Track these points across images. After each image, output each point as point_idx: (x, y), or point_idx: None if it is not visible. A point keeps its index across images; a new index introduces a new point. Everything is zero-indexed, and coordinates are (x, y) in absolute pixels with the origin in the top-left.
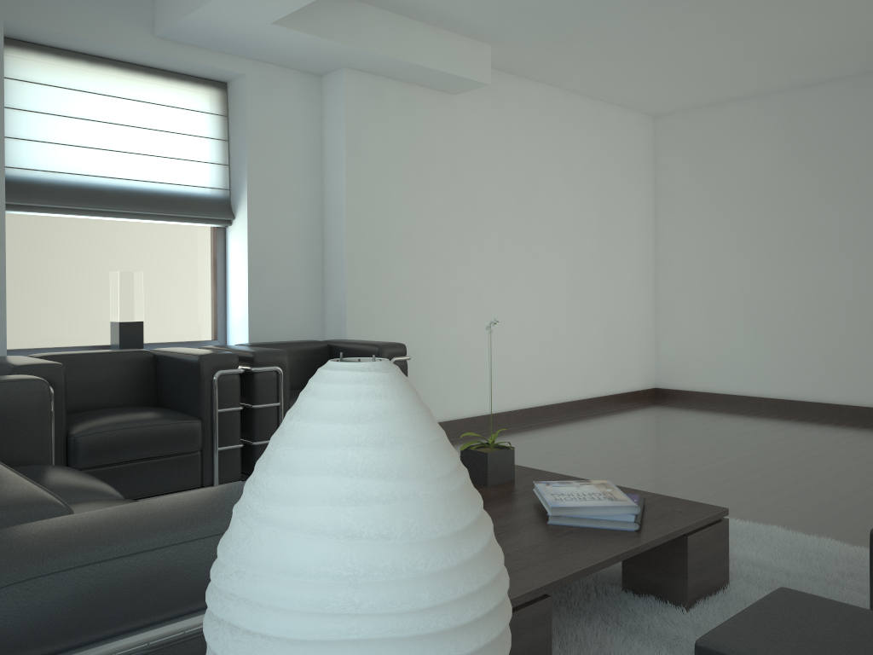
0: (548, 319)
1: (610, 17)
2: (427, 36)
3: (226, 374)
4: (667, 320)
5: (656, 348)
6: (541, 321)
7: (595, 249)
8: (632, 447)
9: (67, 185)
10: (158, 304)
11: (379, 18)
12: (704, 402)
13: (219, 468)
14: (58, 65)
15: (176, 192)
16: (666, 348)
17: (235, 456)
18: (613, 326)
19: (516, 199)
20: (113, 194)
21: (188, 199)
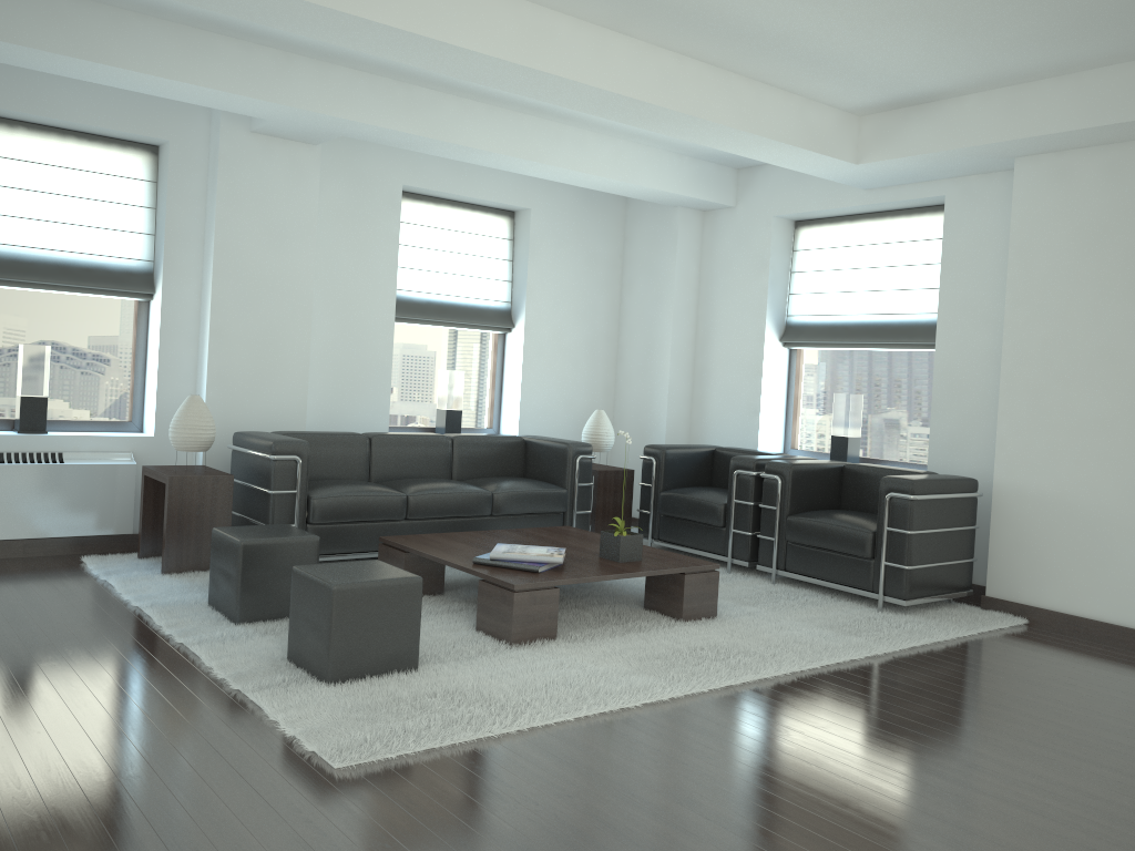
0: None
1: None
2: (1059, 91)
3: (743, 474)
4: None
5: None
6: None
7: None
8: None
9: (825, 324)
10: (897, 425)
11: (982, 103)
12: None
13: (733, 546)
14: (830, 230)
15: (905, 321)
16: None
17: (744, 541)
18: None
19: None
20: (854, 328)
21: (914, 327)
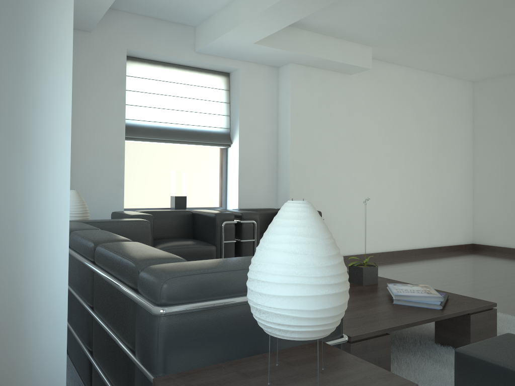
0: (405, 200)
1: (441, 29)
2: (335, 44)
3: (228, 223)
4: (480, 203)
5: (473, 219)
6: (401, 202)
7: (434, 160)
8: (453, 275)
9: (152, 127)
10: (193, 187)
11: (310, 36)
12: (504, 253)
13: None
14: (149, 68)
15: (203, 130)
16: (479, 220)
17: None
18: (445, 205)
19: (386, 132)
20: (173, 132)
21: (209, 134)
